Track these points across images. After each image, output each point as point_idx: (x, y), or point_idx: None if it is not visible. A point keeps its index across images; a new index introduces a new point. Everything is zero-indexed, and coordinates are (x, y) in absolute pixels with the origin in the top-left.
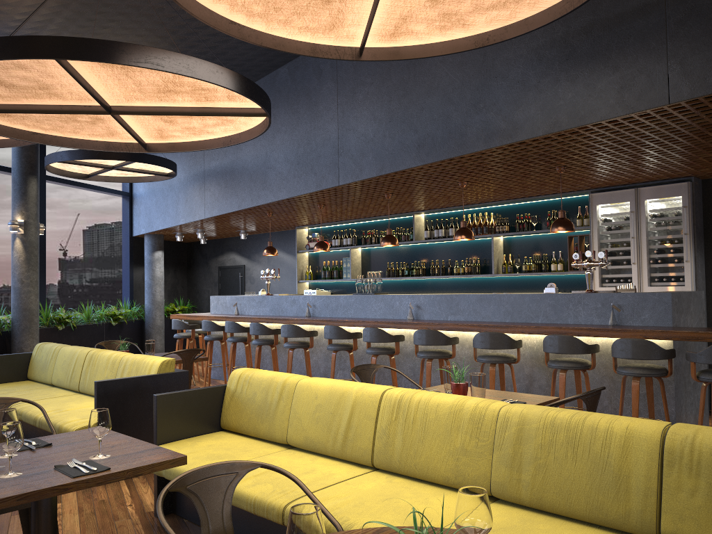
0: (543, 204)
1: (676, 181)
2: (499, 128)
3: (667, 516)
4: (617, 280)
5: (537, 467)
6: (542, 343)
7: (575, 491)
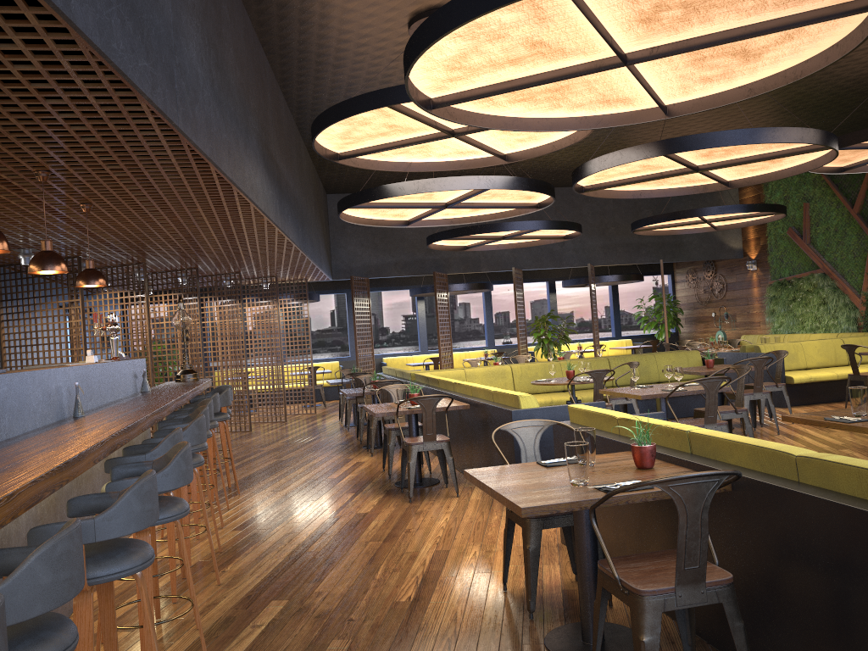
0: None
1: None
2: (254, 186)
3: None
4: None
5: None
6: None
7: None
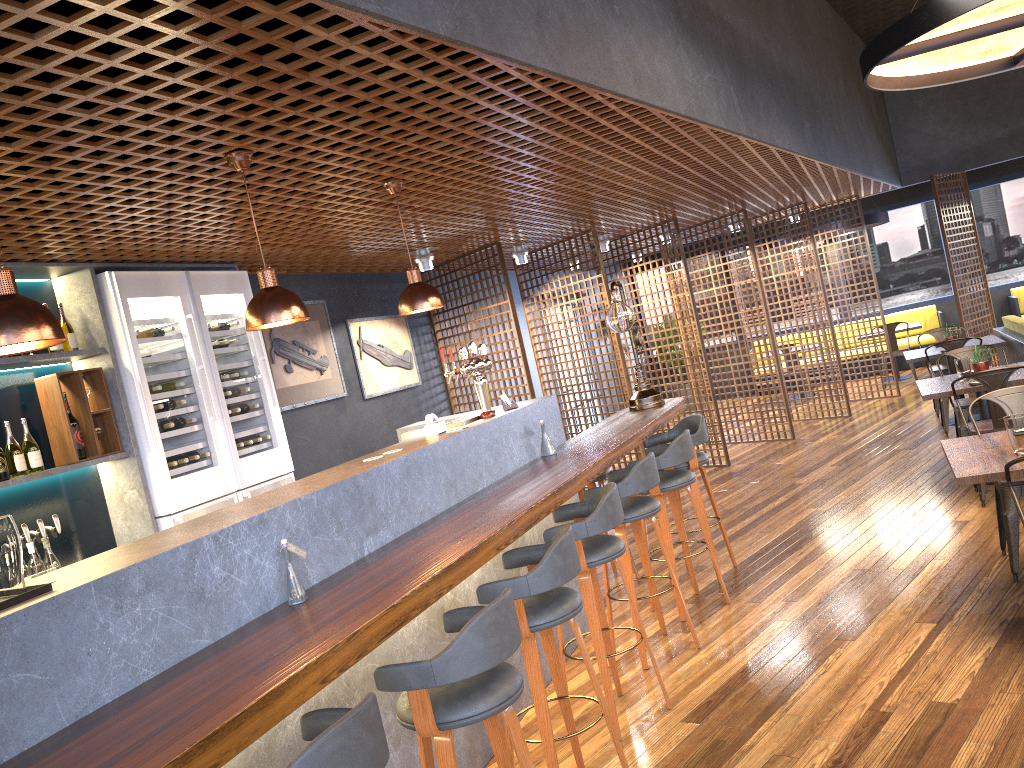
0: None
1: (212, 268)
2: (645, 73)
3: None
4: (195, 457)
5: None
6: None
7: None
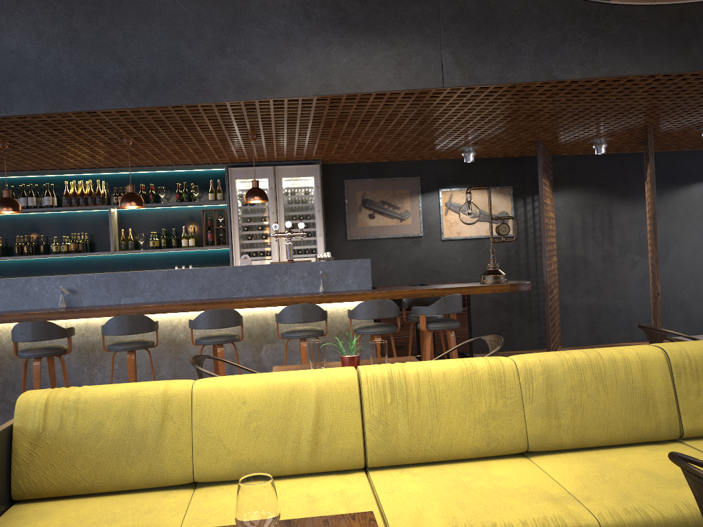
0: (167, 175)
1: (305, 163)
2: (256, 80)
3: (686, 417)
4: (257, 254)
5: (574, 408)
6: (247, 317)
7: (613, 420)
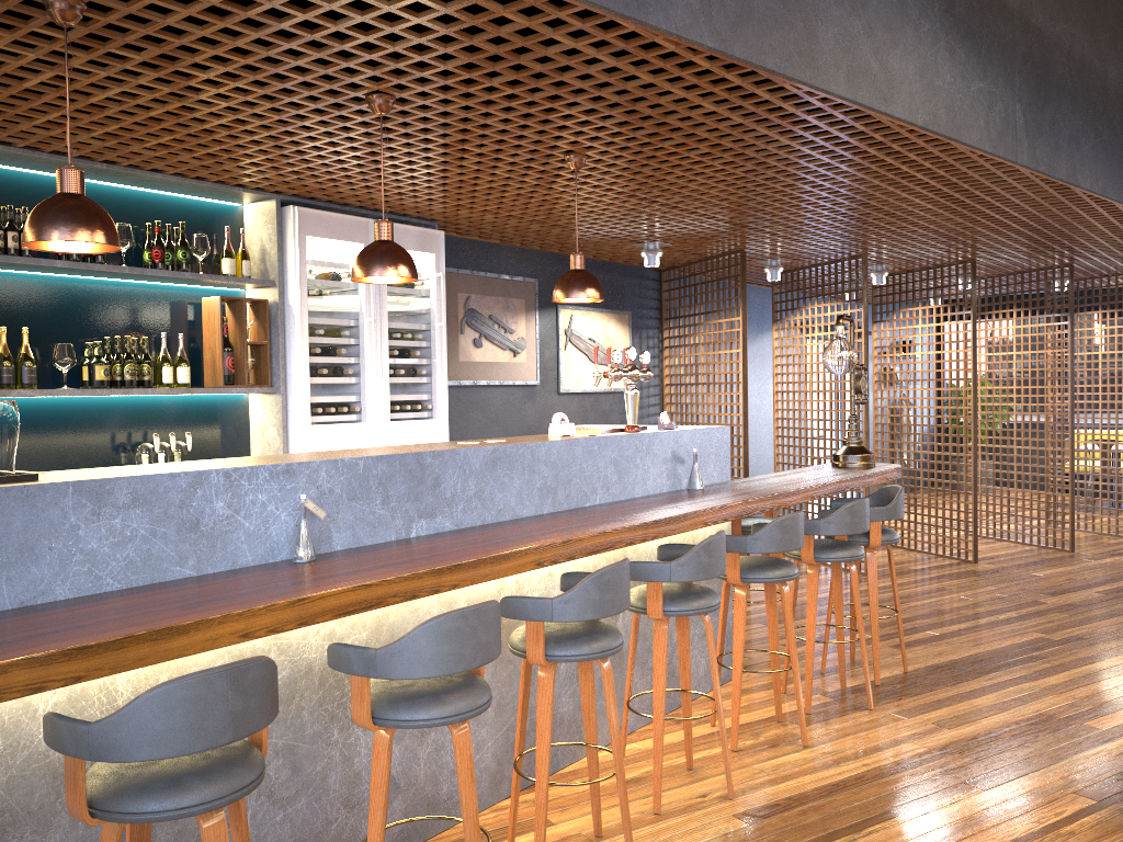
0: (109, 195)
1: (409, 222)
2: (869, 69)
3: None
4: (342, 409)
5: None
6: None
7: None
